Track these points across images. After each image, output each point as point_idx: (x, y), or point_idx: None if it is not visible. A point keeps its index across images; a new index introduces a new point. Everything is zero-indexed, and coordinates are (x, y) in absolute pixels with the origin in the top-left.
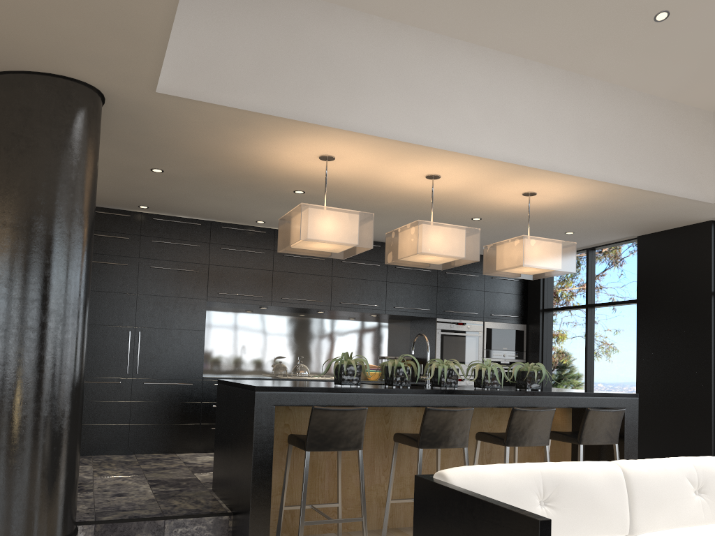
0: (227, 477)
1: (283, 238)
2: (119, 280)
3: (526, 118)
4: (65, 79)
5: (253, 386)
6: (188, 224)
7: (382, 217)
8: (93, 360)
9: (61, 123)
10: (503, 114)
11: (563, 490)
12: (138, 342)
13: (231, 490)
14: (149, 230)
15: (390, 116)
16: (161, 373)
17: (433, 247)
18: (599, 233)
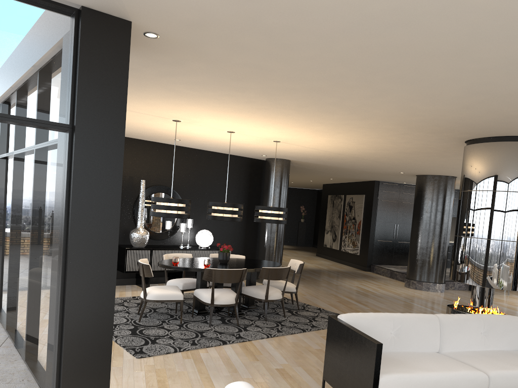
0: None
1: None
2: (392, 207)
3: None
4: (453, 177)
5: None
6: (413, 187)
7: None
8: (384, 233)
9: (451, 187)
10: None
11: None
12: (397, 228)
13: None
14: (402, 189)
15: None
16: (403, 238)
17: None
18: None
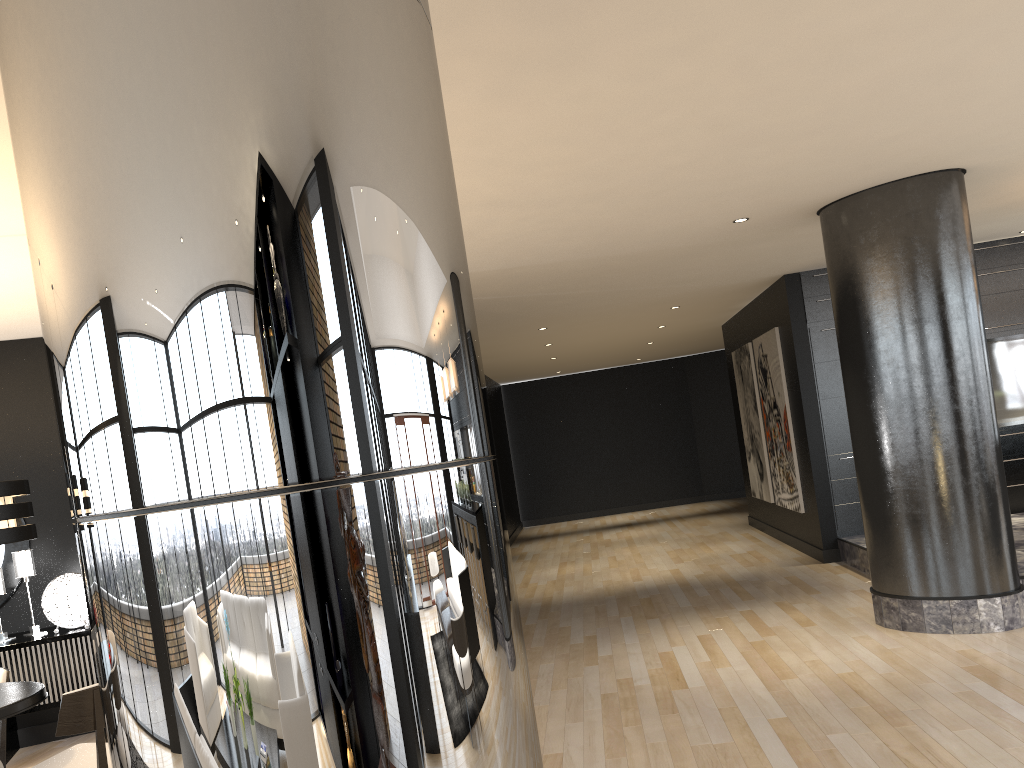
0: None
1: None
2: None
3: None
4: (942, 172)
5: None
6: None
7: None
8: None
9: (947, 215)
10: None
11: None
12: None
13: None
14: None
15: None
16: None
17: None
18: None
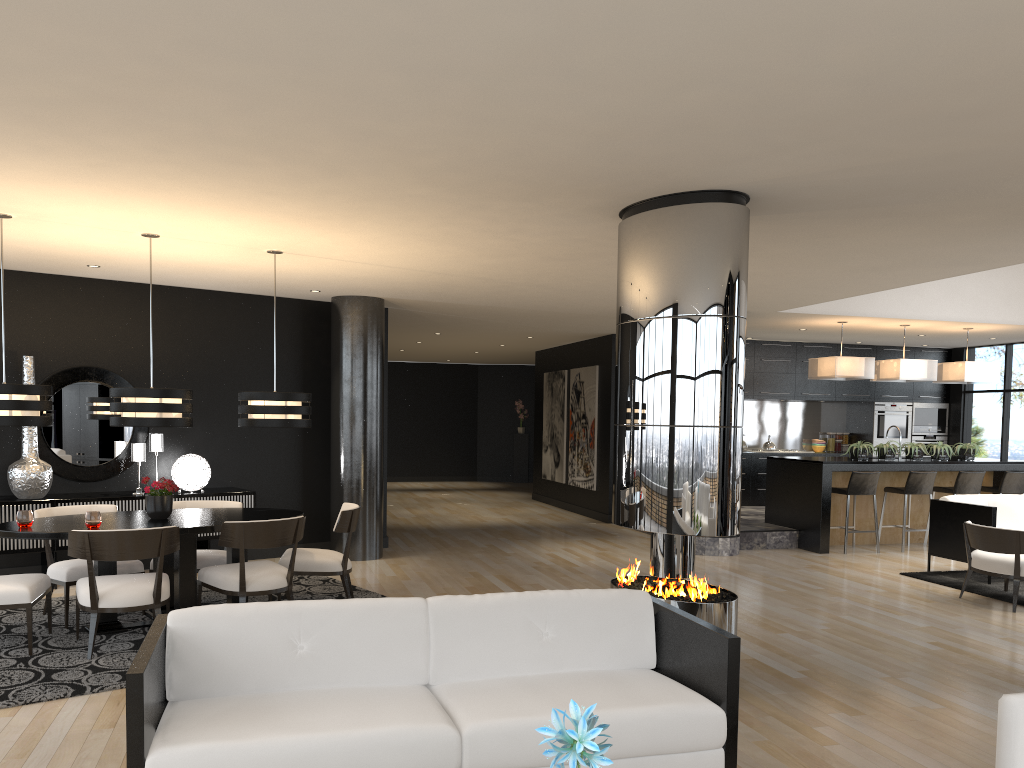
0: (788, 512)
1: (814, 372)
2: None
3: (970, 291)
4: None
5: (819, 461)
6: None
7: (848, 335)
8: None
9: None
10: (956, 291)
11: (996, 505)
12: None
13: (794, 518)
14: None
15: (890, 304)
16: None
17: (908, 374)
18: (1017, 338)
